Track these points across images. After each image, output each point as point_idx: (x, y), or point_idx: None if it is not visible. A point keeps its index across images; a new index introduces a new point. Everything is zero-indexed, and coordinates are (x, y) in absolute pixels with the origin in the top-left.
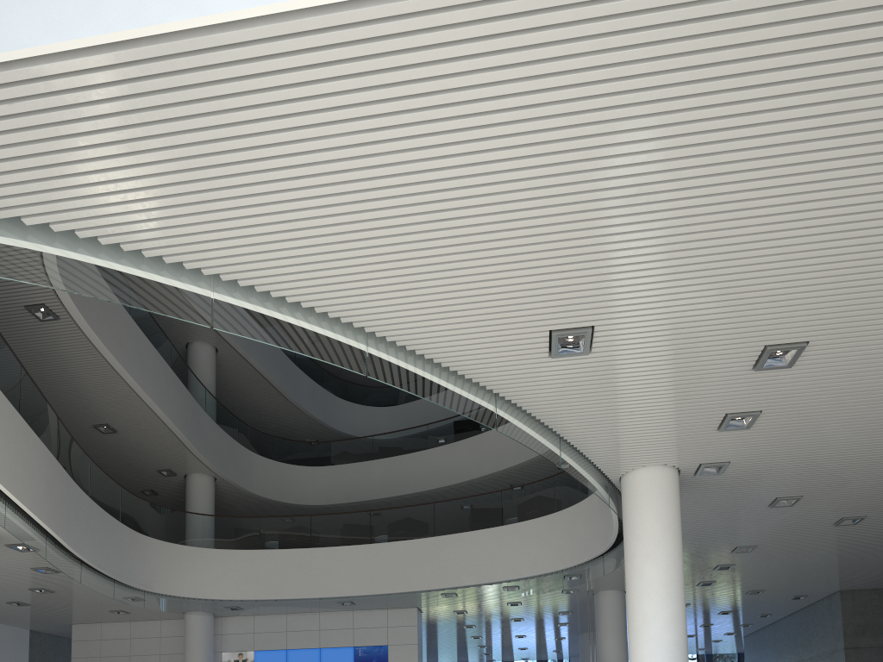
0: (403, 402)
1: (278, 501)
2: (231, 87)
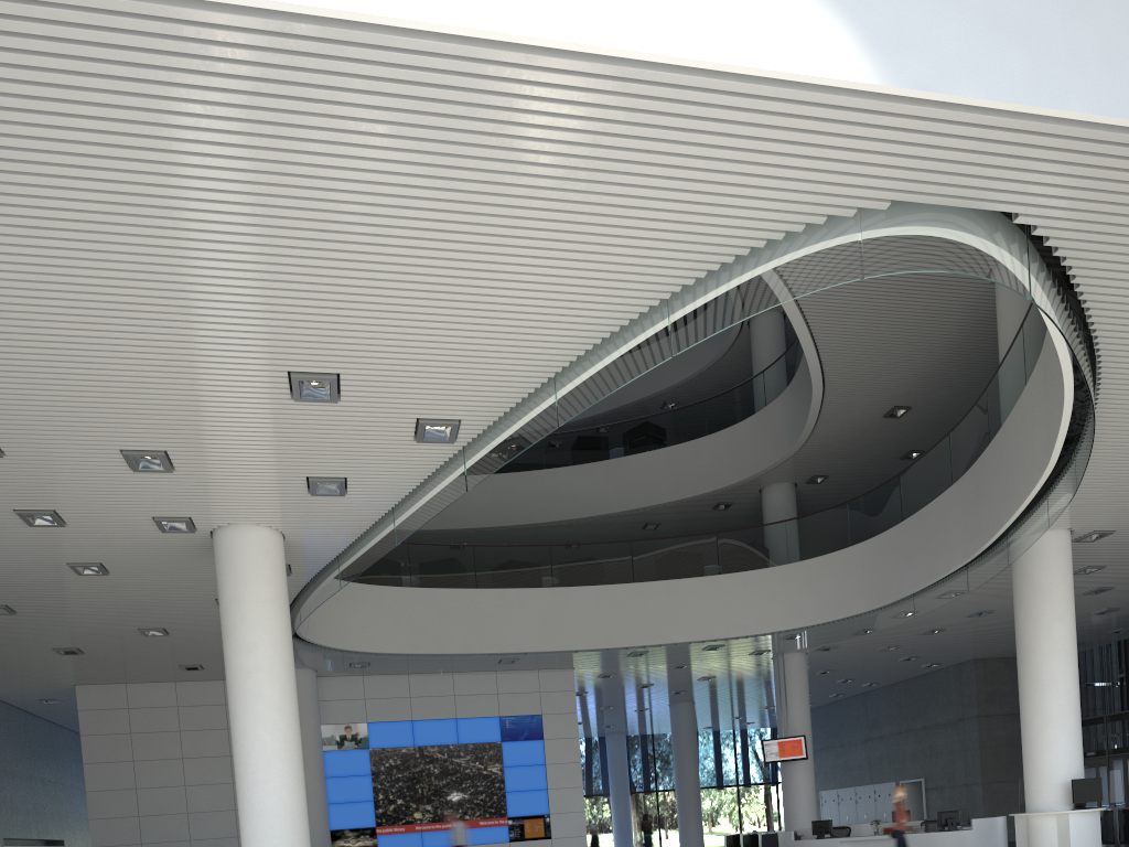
0: None
1: None
2: None
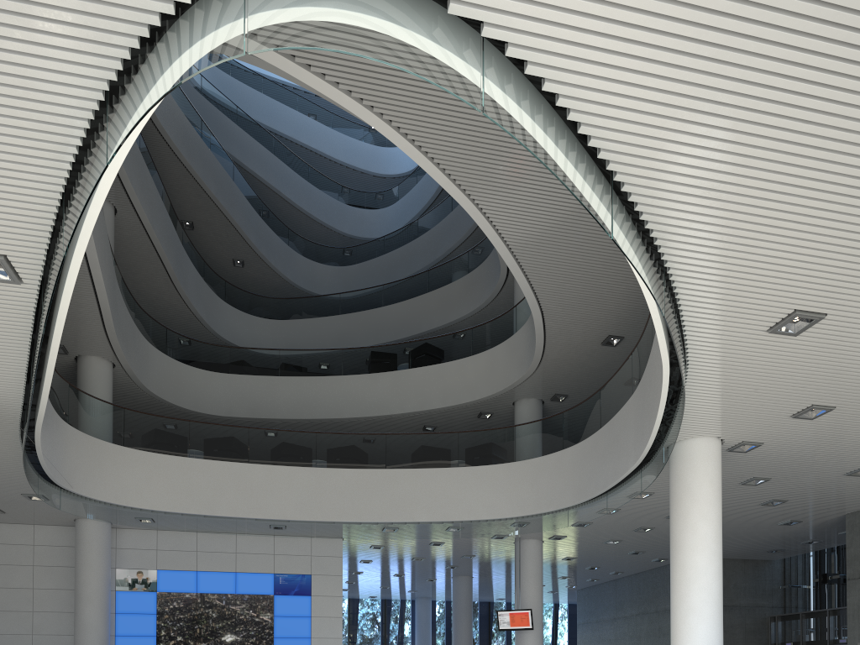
0: (287, 318)
1: (172, 404)
2: None
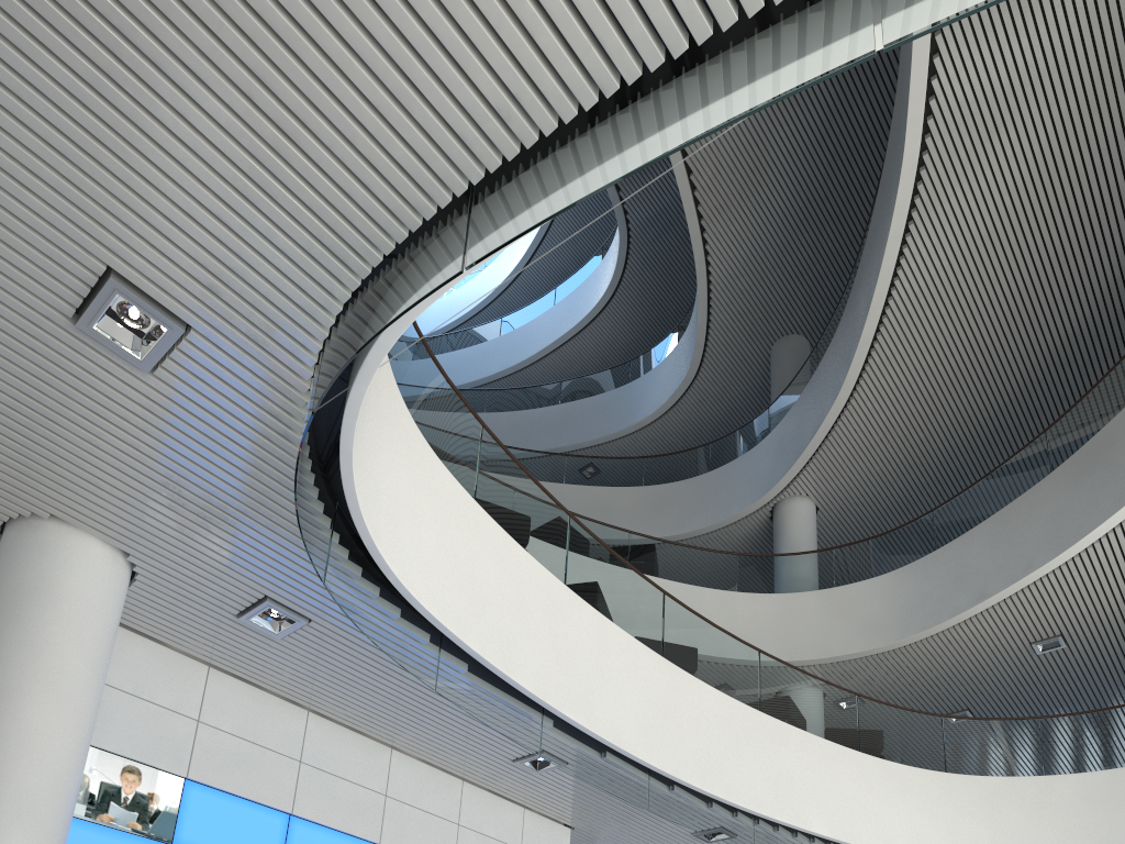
0: None
1: None
2: None
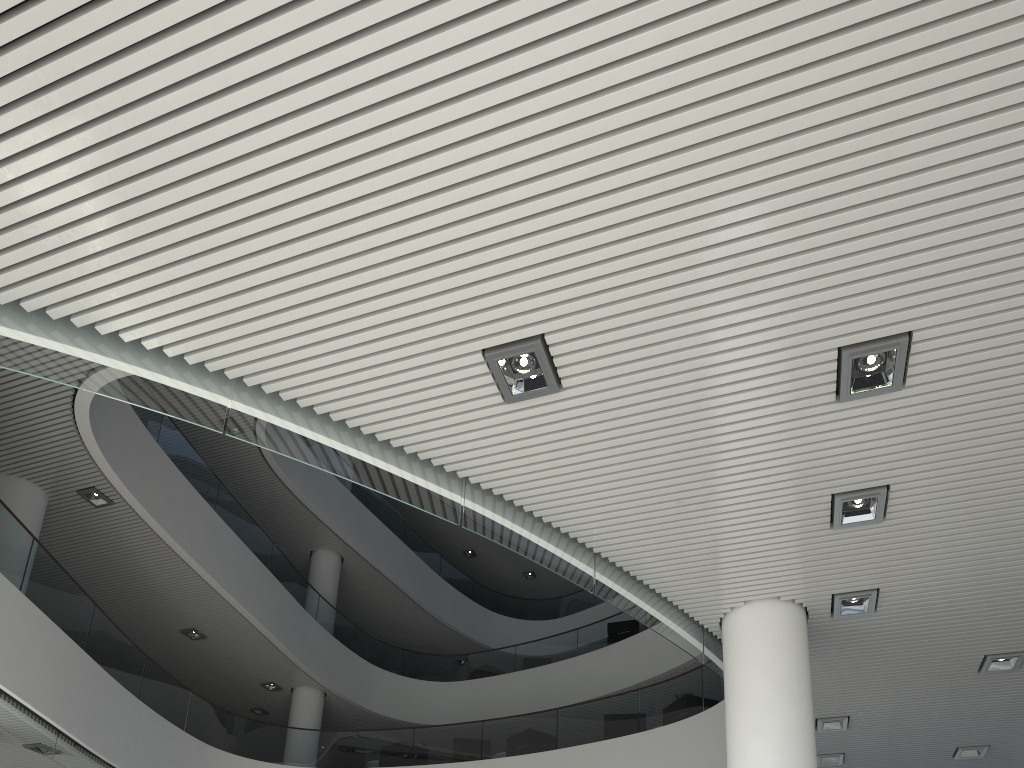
0: (567, 614)
1: (401, 720)
2: None
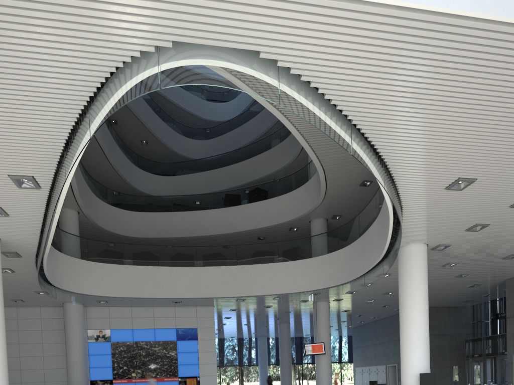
0: (174, 175)
1: (112, 232)
2: (480, 48)
